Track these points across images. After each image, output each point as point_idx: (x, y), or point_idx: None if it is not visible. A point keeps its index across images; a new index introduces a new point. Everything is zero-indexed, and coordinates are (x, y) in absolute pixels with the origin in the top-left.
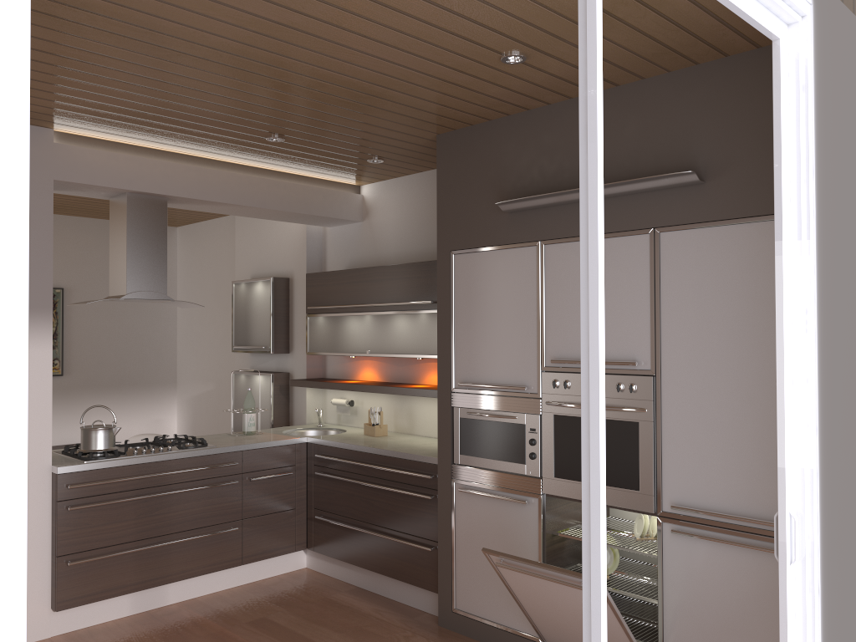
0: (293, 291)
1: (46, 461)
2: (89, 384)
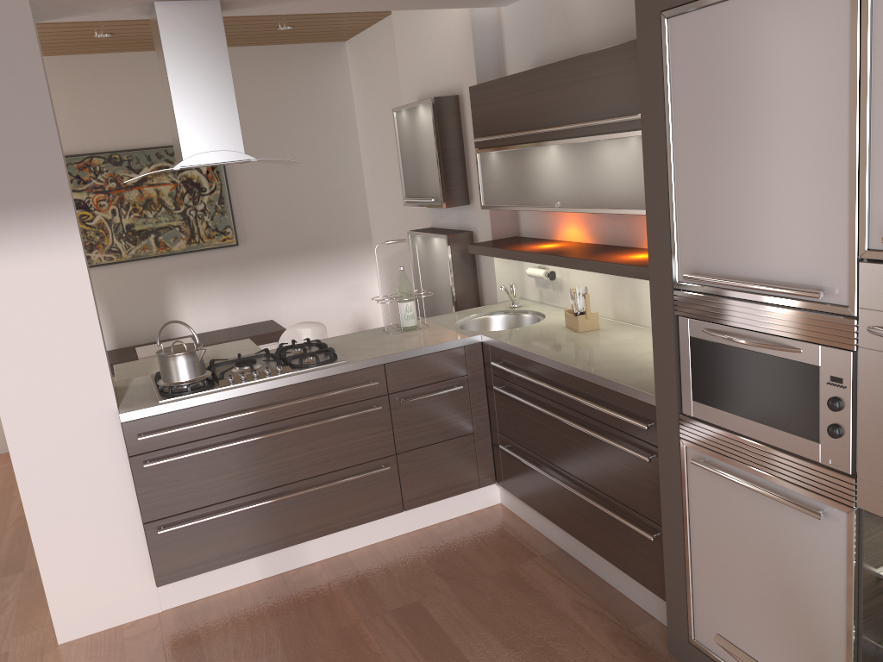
0: (465, 114)
1: (109, 405)
2: (270, 251)
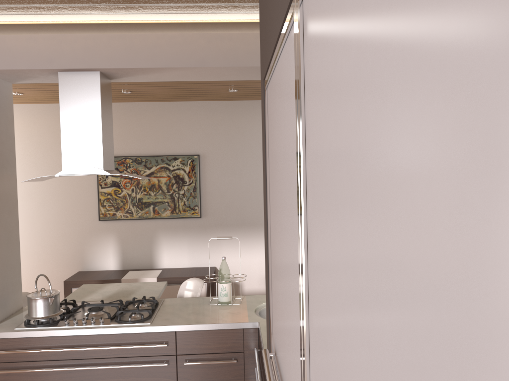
0: None
1: None
2: (220, 224)
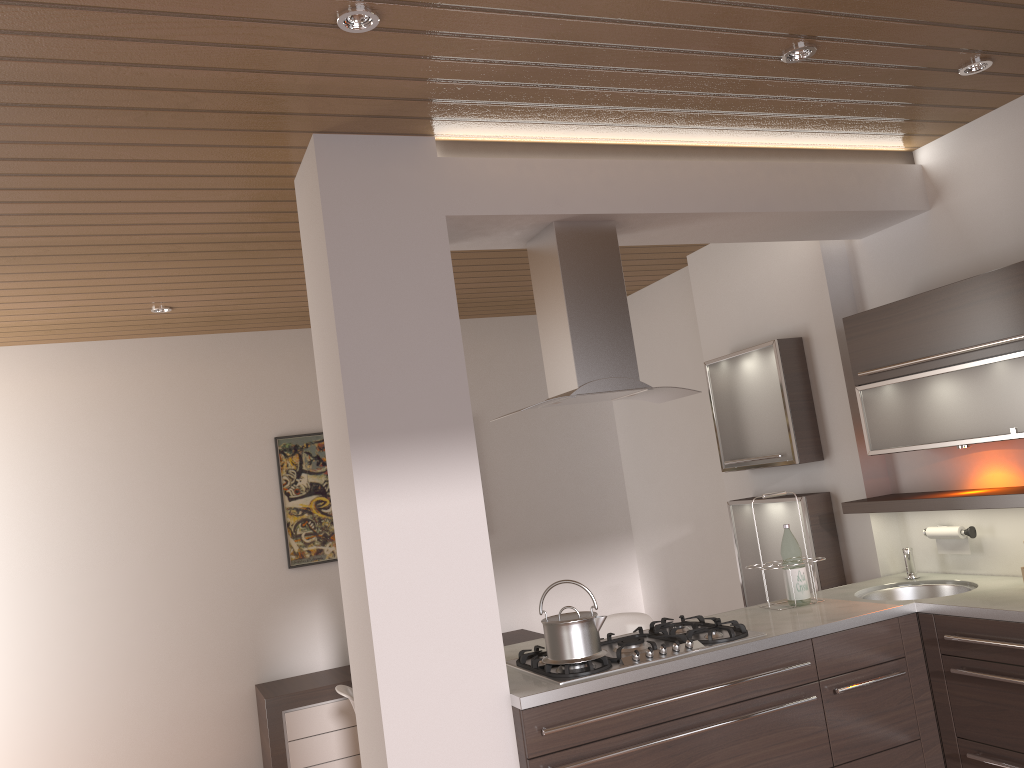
0: (813, 356)
1: (500, 687)
2: (519, 544)
